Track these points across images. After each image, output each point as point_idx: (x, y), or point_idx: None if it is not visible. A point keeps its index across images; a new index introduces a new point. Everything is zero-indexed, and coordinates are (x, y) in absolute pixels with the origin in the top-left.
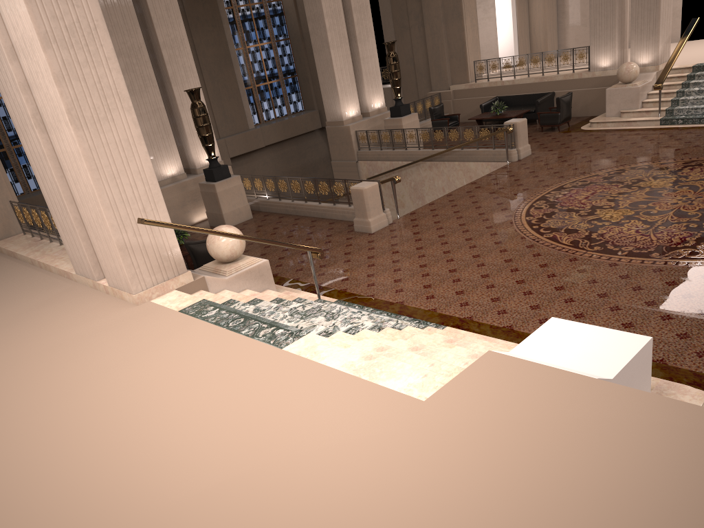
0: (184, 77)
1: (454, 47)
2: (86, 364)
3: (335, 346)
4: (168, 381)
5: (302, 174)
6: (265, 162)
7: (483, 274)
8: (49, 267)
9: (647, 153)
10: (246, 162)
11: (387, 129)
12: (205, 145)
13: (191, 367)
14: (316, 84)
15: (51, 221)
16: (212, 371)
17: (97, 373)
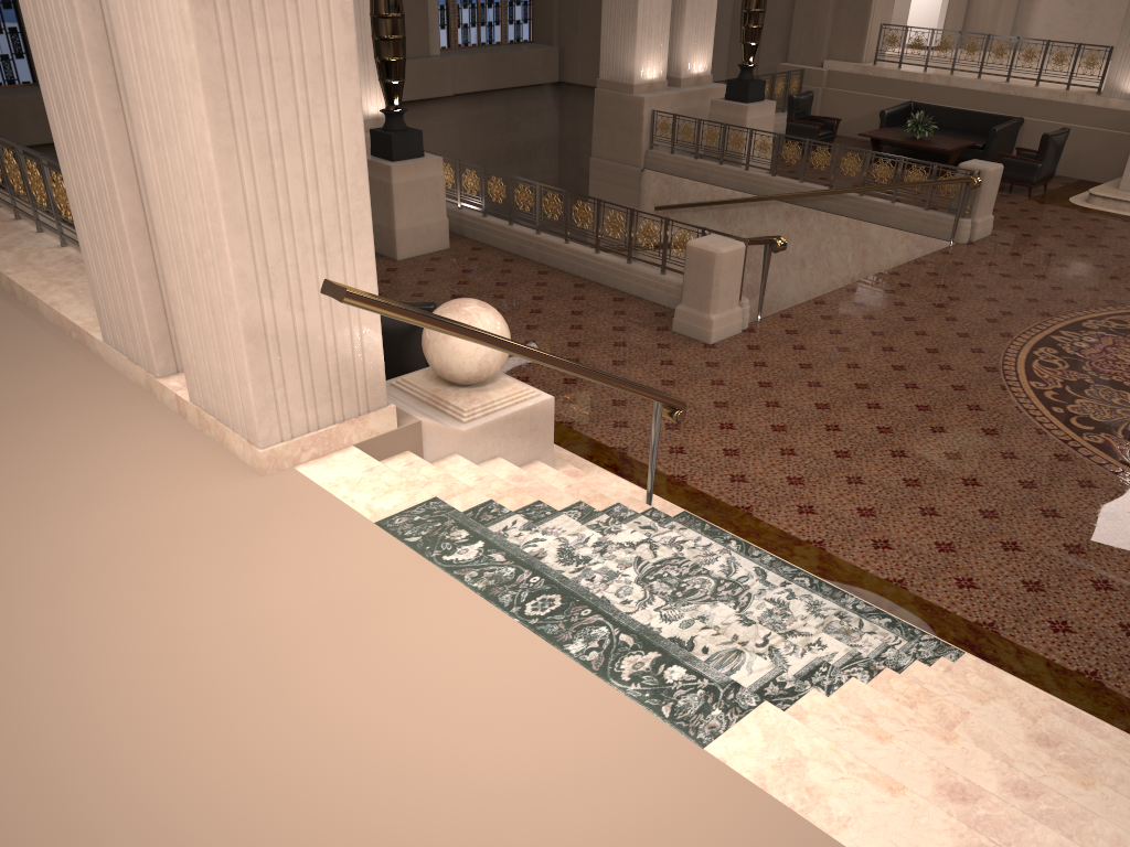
0: None
1: None
2: (143, 662)
3: (861, 781)
4: (391, 799)
5: (506, 162)
6: (446, 125)
7: (984, 509)
8: (36, 301)
9: None
10: (412, 117)
11: (718, 122)
12: (387, 80)
13: (452, 756)
14: None
15: (48, 189)
16: (518, 792)
17: (175, 708)
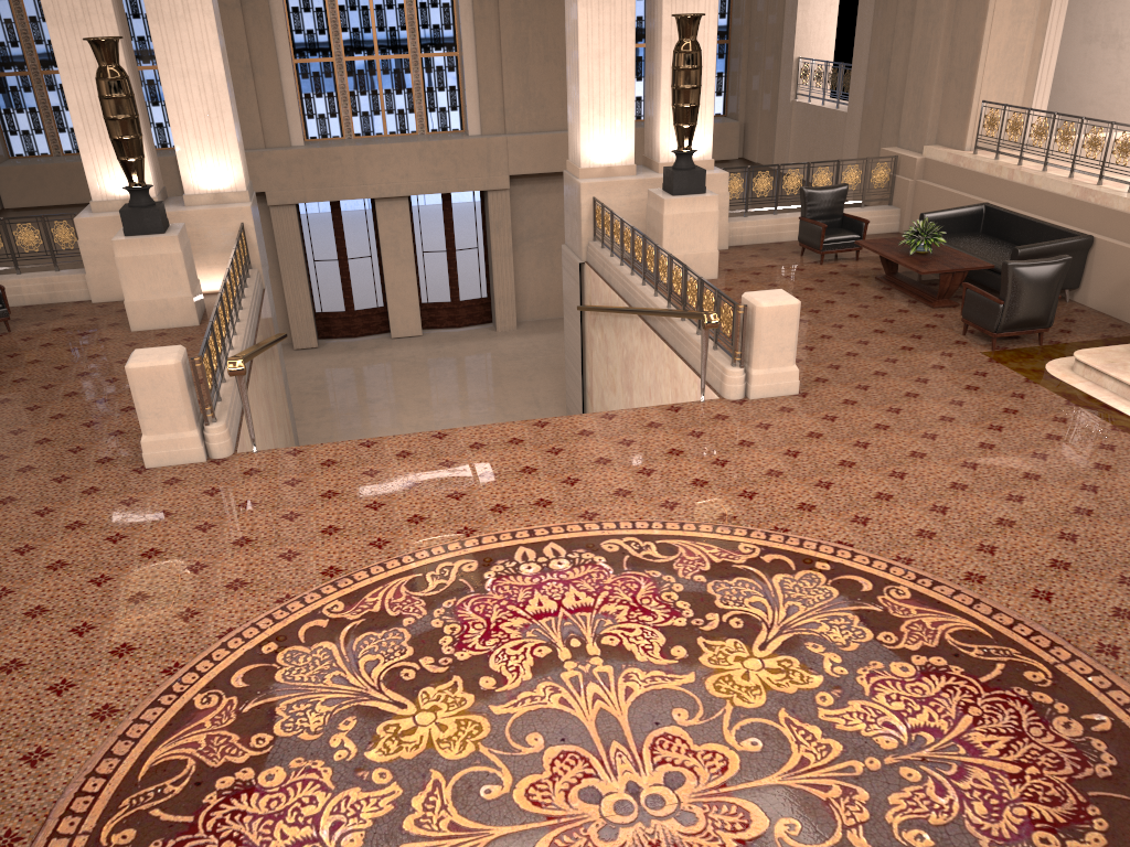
0: (179, 8)
1: (960, 56)
2: None
3: None
4: None
5: None
6: None
7: None
8: None
9: (974, 535)
10: (557, 190)
11: (618, 216)
12: (118, 158)
13: None
14: (751, 69)
15: None
16: None
17: None
